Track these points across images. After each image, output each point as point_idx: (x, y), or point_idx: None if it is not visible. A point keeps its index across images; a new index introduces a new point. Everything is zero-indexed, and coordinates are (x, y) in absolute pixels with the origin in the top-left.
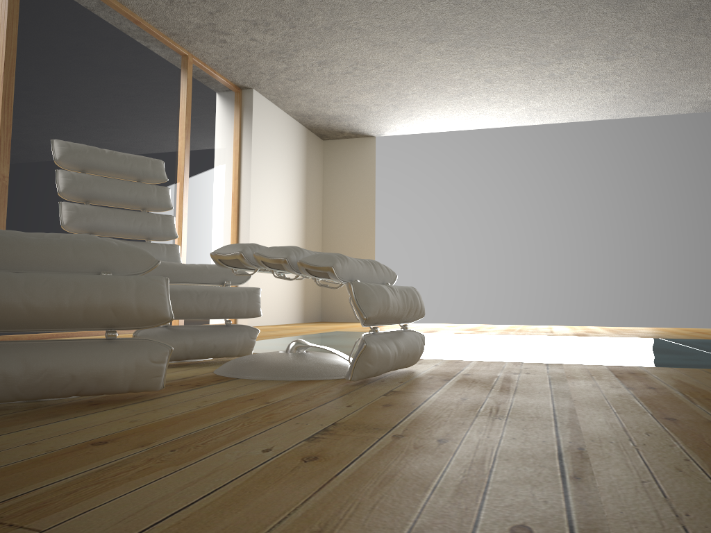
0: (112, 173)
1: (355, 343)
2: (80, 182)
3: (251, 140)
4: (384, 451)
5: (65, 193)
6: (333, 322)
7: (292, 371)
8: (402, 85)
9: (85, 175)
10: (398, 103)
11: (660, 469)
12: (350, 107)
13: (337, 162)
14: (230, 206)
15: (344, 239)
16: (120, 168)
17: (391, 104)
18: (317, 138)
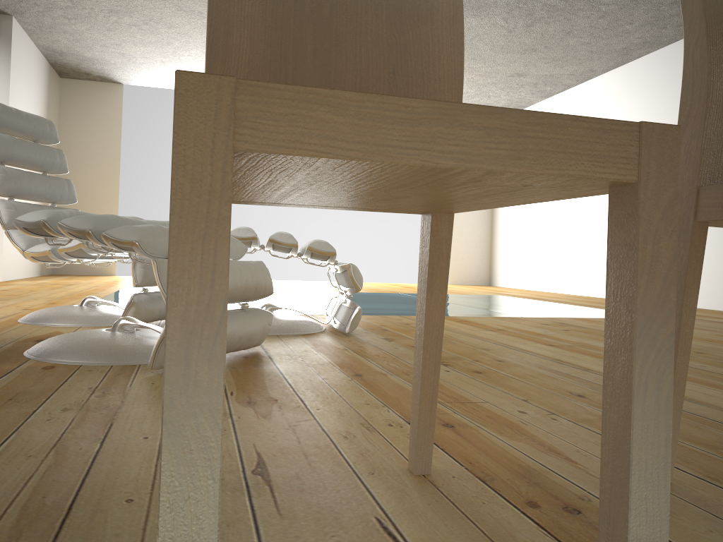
0: (16, 132)
1: (339, 306)
2: (2, 142)
3: (10, 74)
4: (494, 367)
5: None
6: (70, 275)
7: (291, 328)
8: (183, 46)
9: (5, 136)
10: (168, 60)
11: (602, 364)
12: (116, 54)
13: (77, 105)
14: None
15: (83, 188)
16: (25, 128)
17: (161, 60)
18: (56, 75)
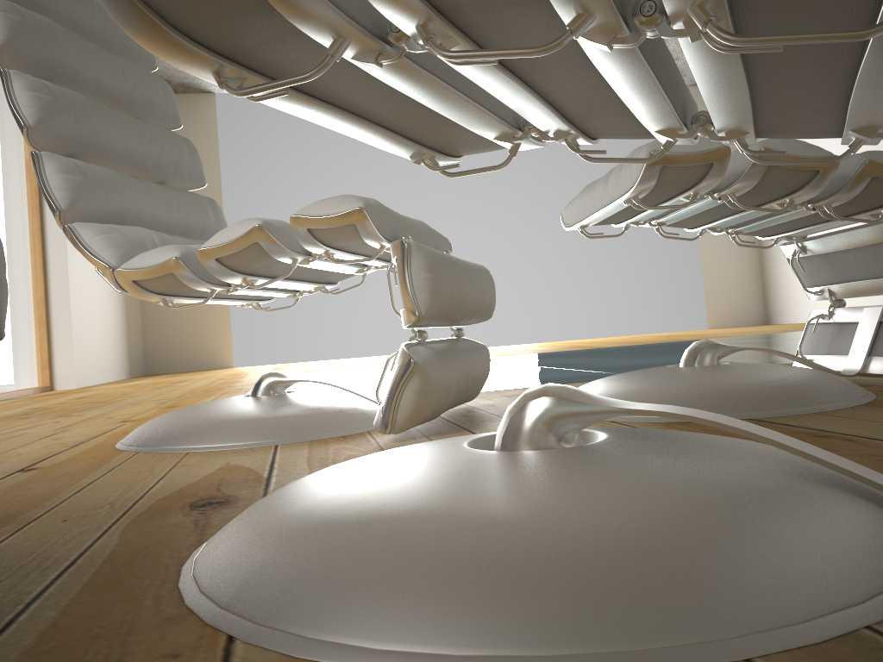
0: (68, 29)
1: None
2: (37, 28)
3: None
4: None
5: (9, 50)
6: (171, 373)
7: (828, 391)
8: None
9: (42, 17)
10: None
11: None
12: None
13: None
14: (27, 183)
15: None
16: (87, 20)
17: None
18: None
